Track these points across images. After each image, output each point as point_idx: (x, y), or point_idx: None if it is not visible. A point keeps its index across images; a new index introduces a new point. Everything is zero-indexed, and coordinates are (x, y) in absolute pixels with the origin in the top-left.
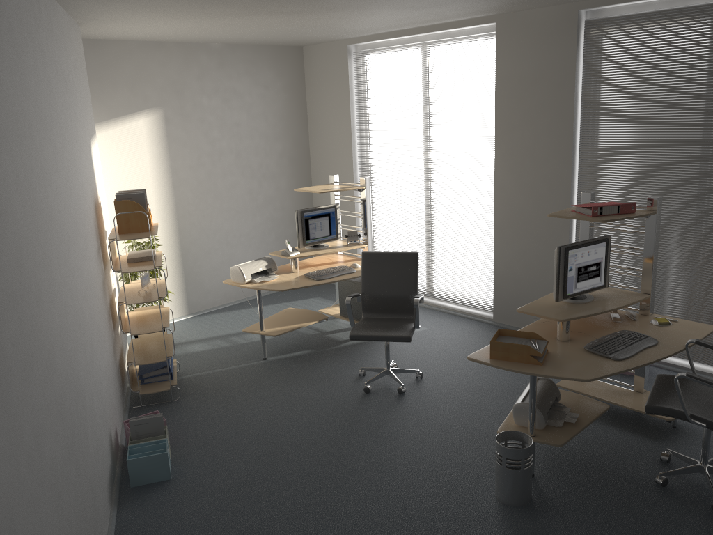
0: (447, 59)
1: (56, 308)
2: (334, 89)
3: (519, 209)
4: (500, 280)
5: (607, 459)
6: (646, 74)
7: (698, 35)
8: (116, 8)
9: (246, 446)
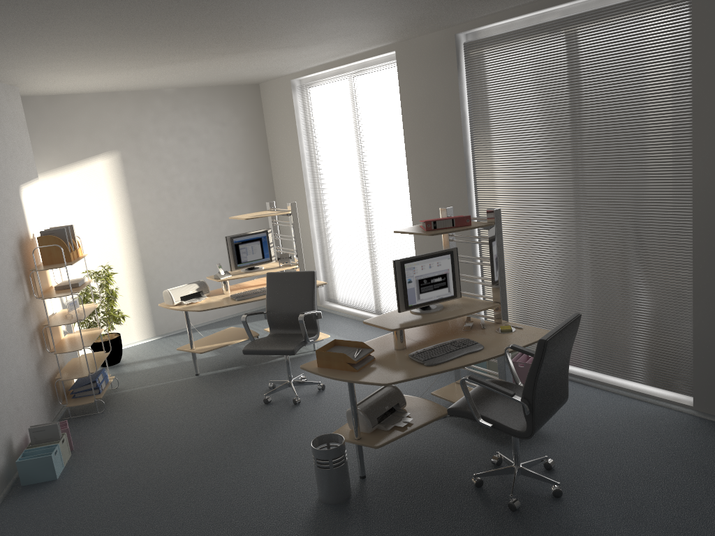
0: (368, 87)
1: None
2: (285, 121)
3: None
4: None
5: (443, 462)
6: (515, 90)
7: (551, 50)
8: (23, 72)
9: (134, 451)
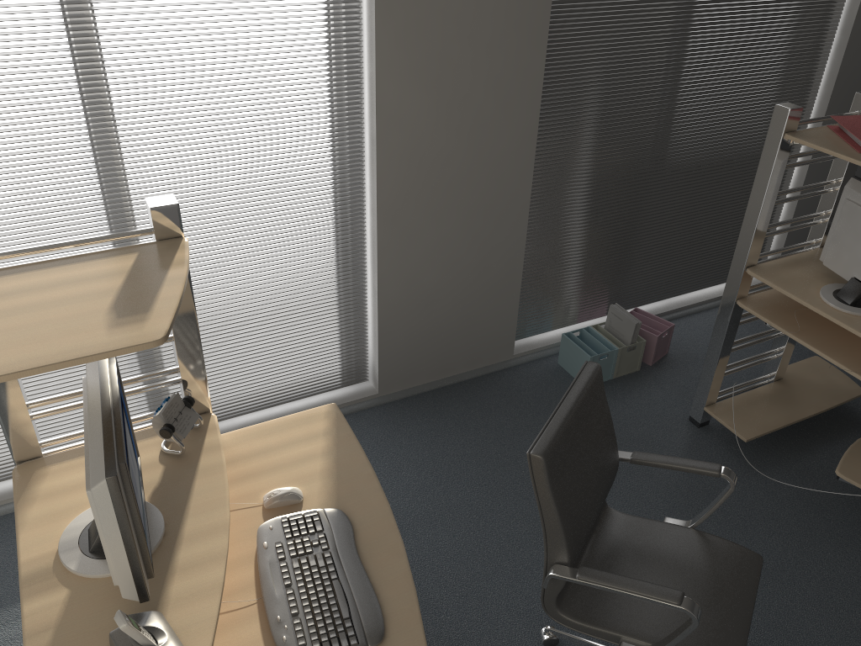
0: None
1: None
2: None
3: (436, 160)
4: (395, 315)
5: None
6: None
7: None
8: None
9: None
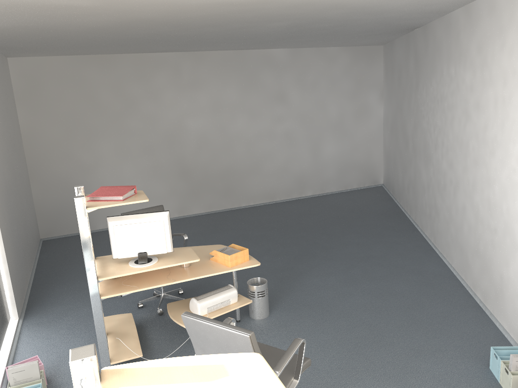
0: None
1: (505, 173)
2: None
3: None
4: None
5: None
6: None
7: None
8: None
9: (431, 386)
